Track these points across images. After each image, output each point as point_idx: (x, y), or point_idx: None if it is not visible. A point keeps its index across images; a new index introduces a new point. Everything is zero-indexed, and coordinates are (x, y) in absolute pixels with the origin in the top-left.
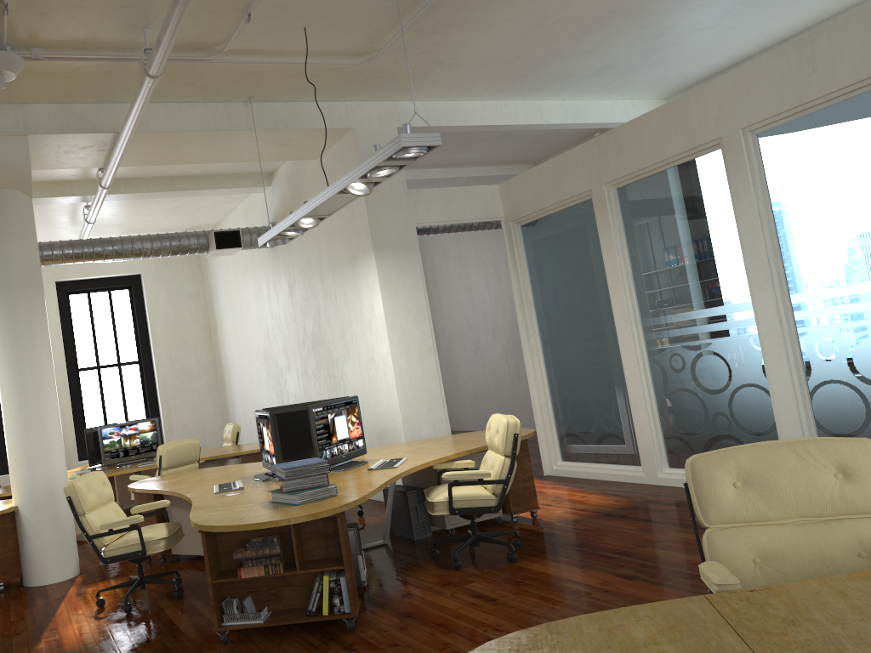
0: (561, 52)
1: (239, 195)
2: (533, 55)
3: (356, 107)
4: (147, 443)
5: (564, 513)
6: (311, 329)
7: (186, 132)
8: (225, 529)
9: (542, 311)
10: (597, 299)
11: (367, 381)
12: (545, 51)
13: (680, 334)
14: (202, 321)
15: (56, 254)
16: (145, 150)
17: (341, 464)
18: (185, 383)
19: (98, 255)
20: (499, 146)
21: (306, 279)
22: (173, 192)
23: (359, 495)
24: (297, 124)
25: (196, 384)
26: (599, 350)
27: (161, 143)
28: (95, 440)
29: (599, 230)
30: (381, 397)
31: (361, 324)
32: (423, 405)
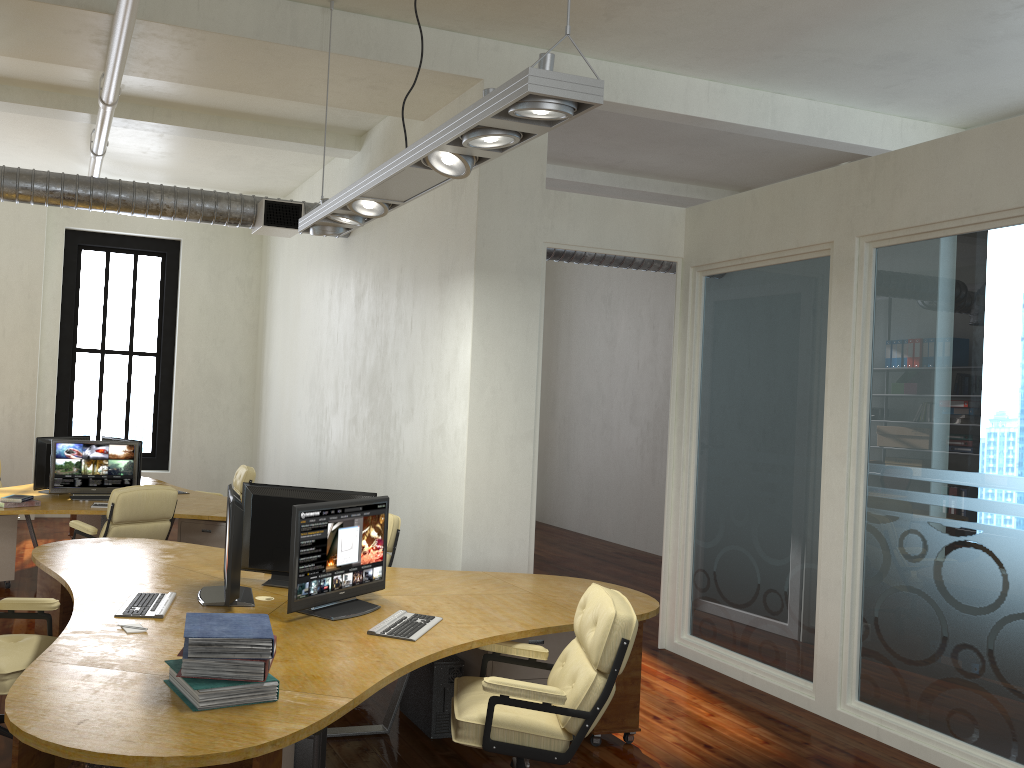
0: (834, 15)
1: (318, 156)
2: (788, 12)
3: (495, 49)
4: (117, 474)
5: (677, 745)
6: (372, 364)
7: (223, 35)
8: (36, 744)
9: (709, 410)
10: (801, 414)
11: (428, 458)
12: (809, 8)
13: (929, 502)
14: (248, 318)
15: (37, 189)
16: (163, 54)
17: (335, 604)
18: (211, 394)
19: (96, 202)
20: (697, 155)
21: (379, 292)
22: (219, 133)
23: (311, 715)
24: (397, 57)
25: (224, 399)
26: (785, 491)
27: (186, 47)
28: (49, 455)
29: (830, 308)
30: (442, 488)
31: (436, 374)
32: (500, 513)
